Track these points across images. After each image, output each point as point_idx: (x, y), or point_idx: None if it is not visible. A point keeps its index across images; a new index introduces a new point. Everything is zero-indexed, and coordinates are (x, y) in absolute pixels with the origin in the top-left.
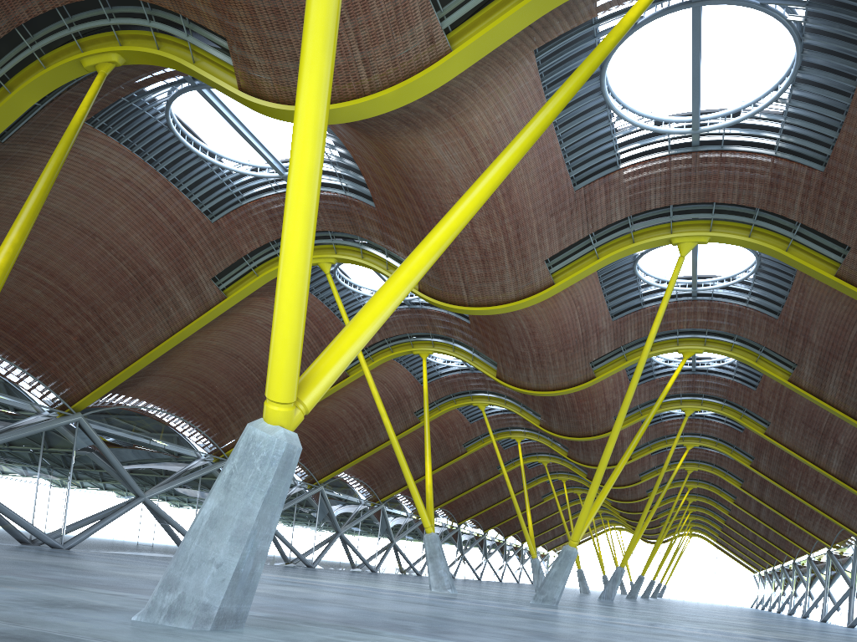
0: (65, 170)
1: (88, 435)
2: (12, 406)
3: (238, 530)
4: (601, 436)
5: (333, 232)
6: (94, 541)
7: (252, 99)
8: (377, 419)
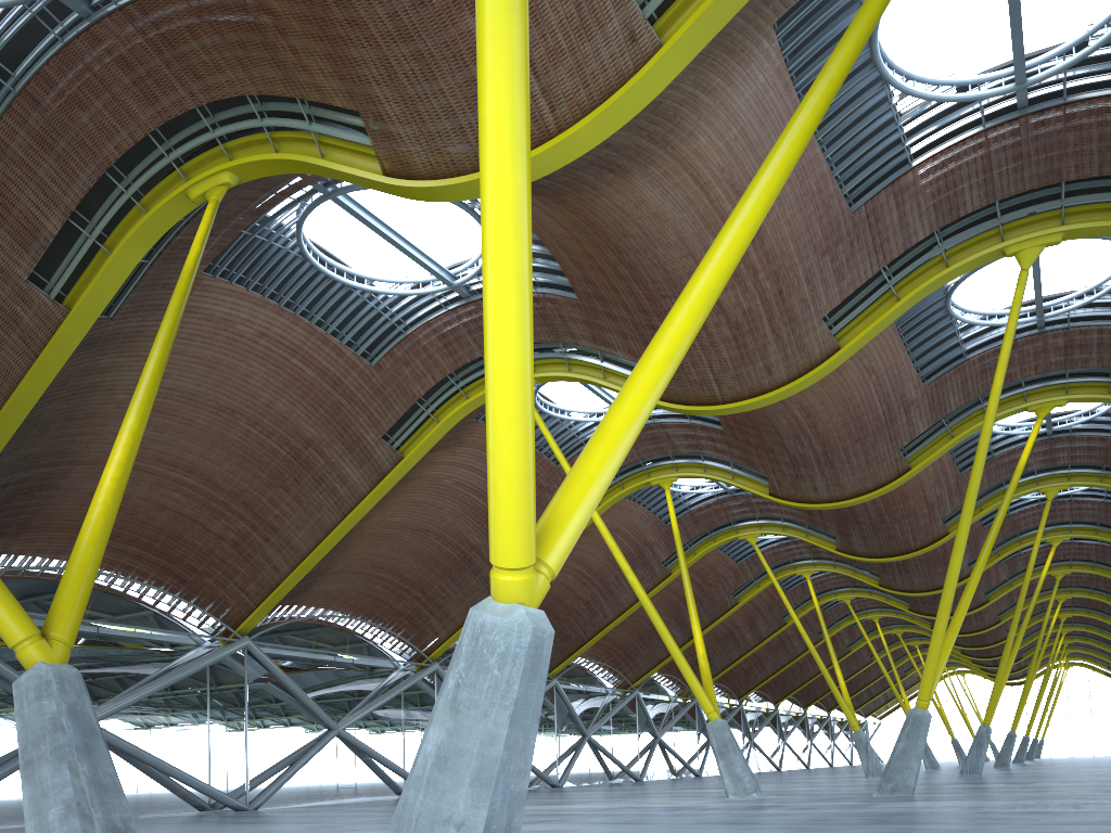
0: (188, 337)
1: (260, 662)
2: (167, 642)
3: (479, 769)
4: (927, 549)
5: None
6: (284, 794)
7: (402, 182)
8: (613, 580)
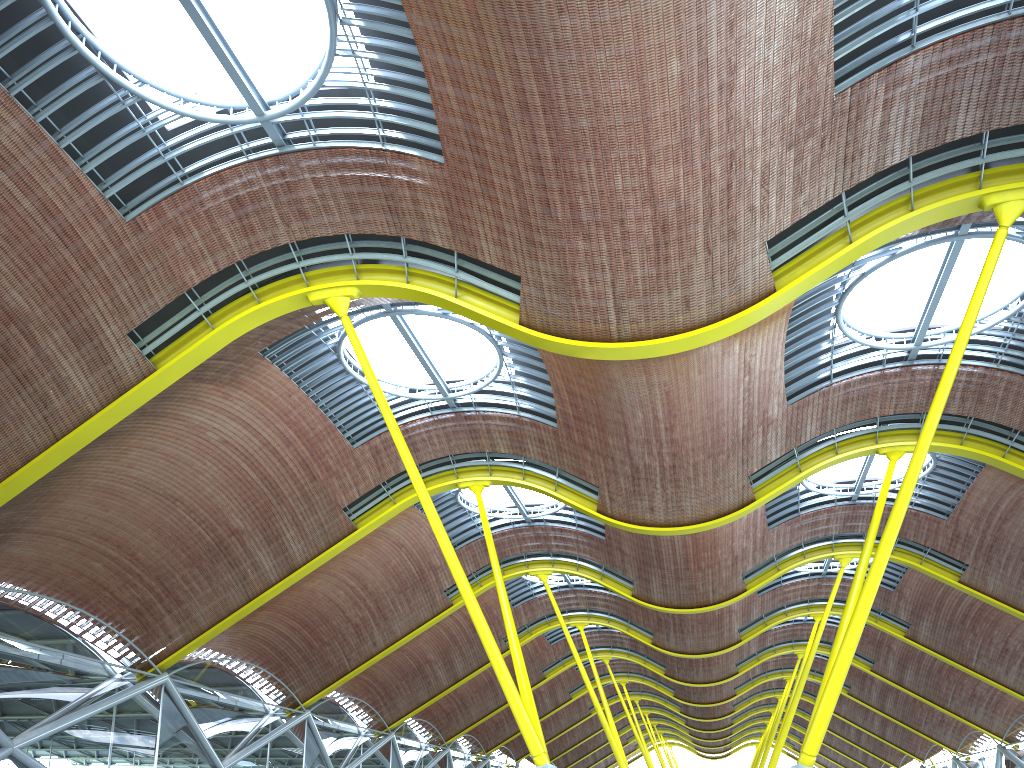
0: None
1: None
2: None
3: None
4: (724, 604)
5: (352, 242)
6: None
7: None
8: (389, 603)
